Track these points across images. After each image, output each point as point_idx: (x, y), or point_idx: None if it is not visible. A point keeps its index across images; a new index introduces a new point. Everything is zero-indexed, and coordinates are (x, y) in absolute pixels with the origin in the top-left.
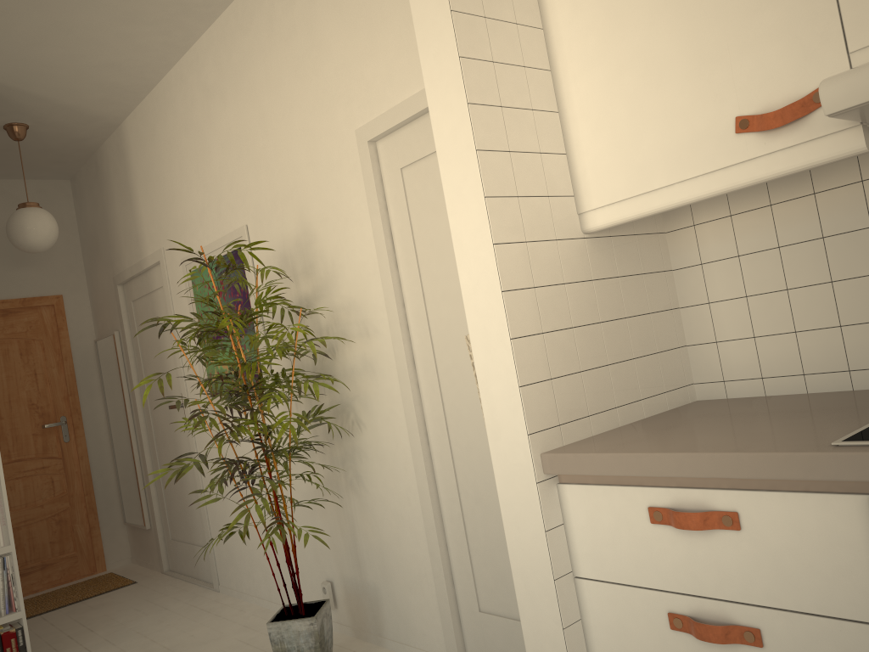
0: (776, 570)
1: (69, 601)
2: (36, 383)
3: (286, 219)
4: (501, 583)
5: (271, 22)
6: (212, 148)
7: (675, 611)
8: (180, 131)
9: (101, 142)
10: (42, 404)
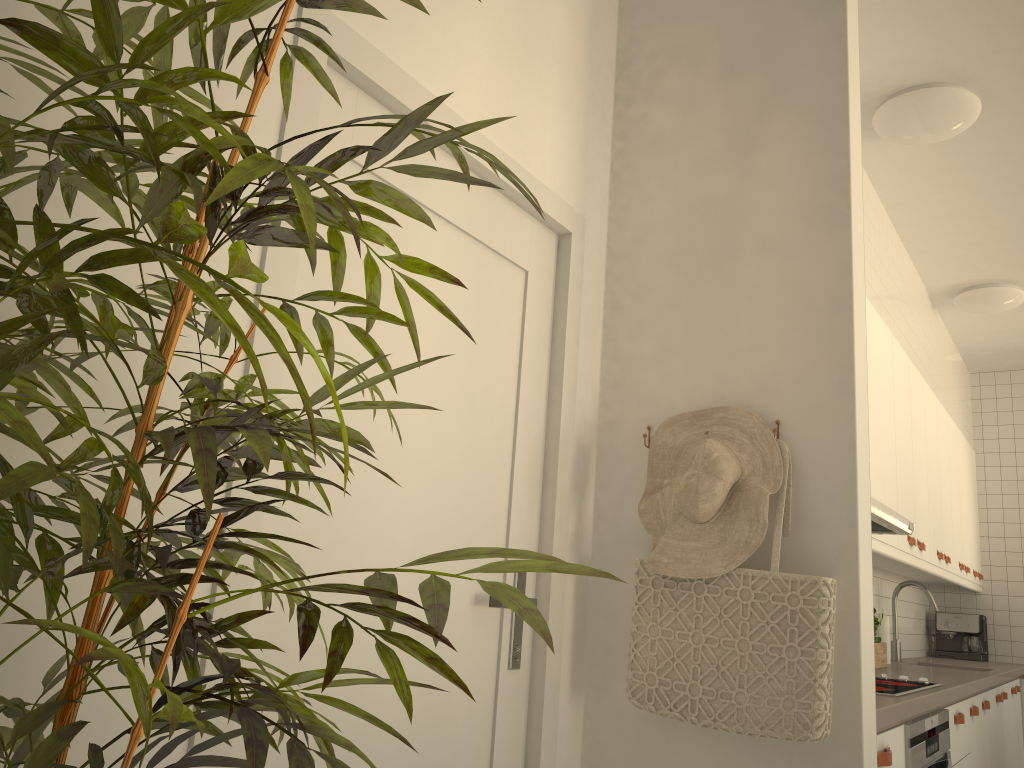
0: None
1: None
2: None
3: None
4: None
5: None
6: None
7: None
8: None
9: None
10: None
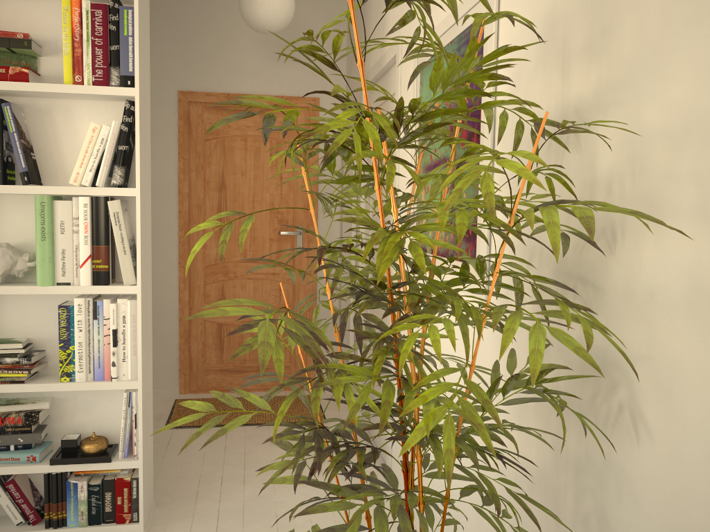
0: None
1: (259, 420)
2: (280, 187)
3: None
4: None
5: None
6: None
7: None
8: None
9: None
10: (283, 210)
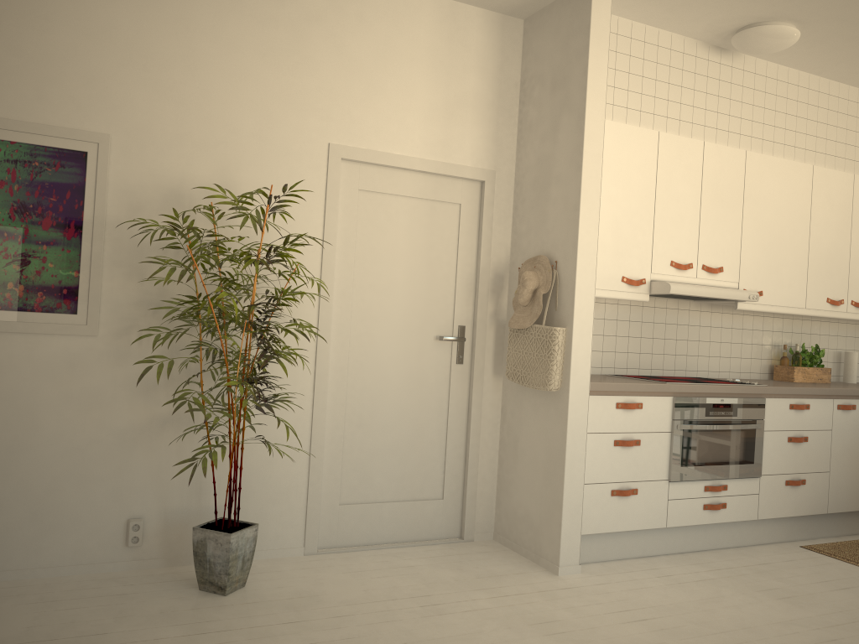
0: (648, 420)
1: None
2: None
3: (196, 162)
4: (365, 481)
5: None
6: (57, 21)
7: (616, 439)
8: None
9: None
10: None
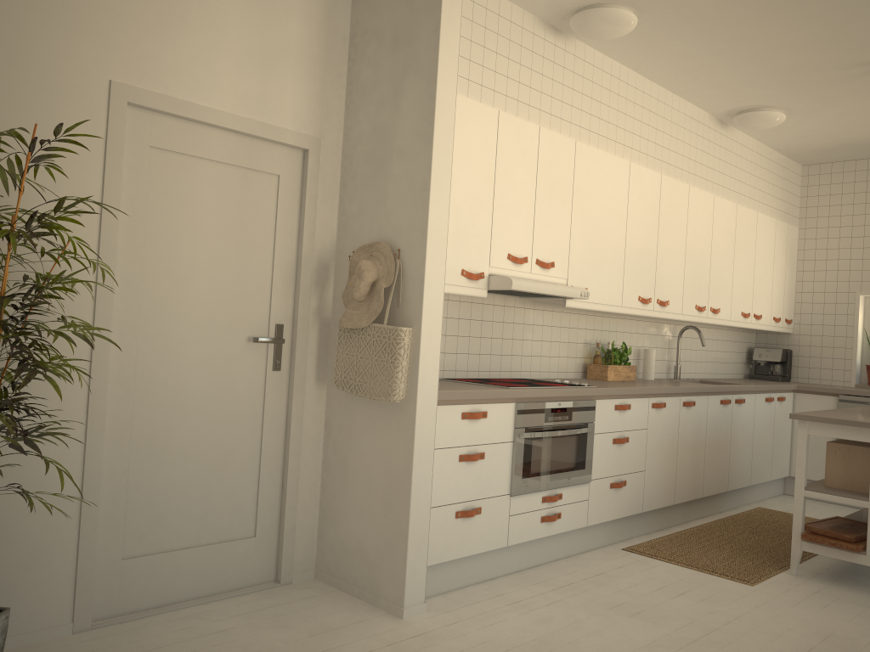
0: (492, 430)
1: None
2: None
3: None
4: (156, 524)
5: None
6: None
7: (461, 454)
8: None
9: None
10: None
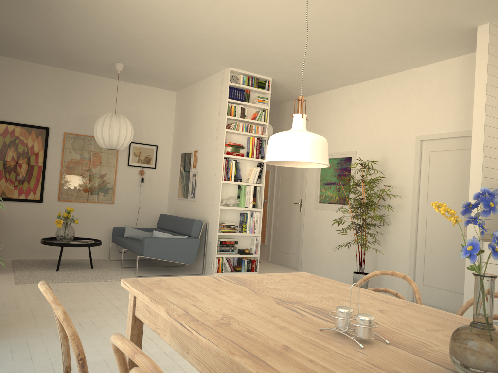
0: None
1: None
2: None
3: (376, 153)
4: (433, 277)
5: (388, 91)
6: (347, 121)
7: None
8: (331, 111)
9: (285, 101)
10: None
